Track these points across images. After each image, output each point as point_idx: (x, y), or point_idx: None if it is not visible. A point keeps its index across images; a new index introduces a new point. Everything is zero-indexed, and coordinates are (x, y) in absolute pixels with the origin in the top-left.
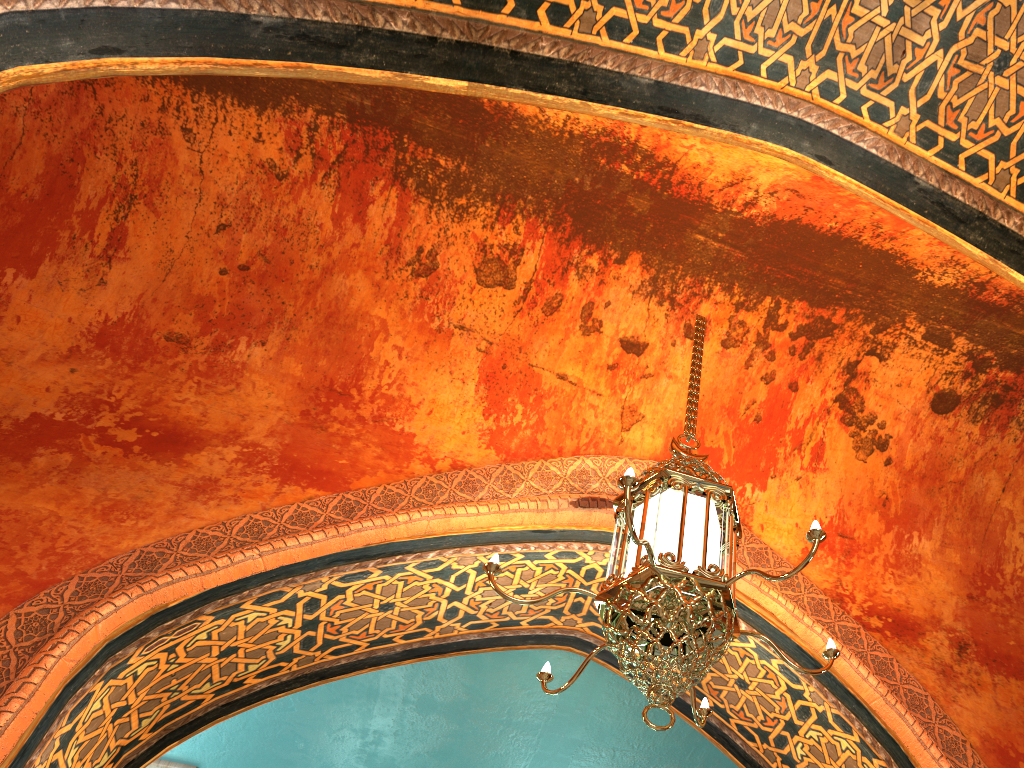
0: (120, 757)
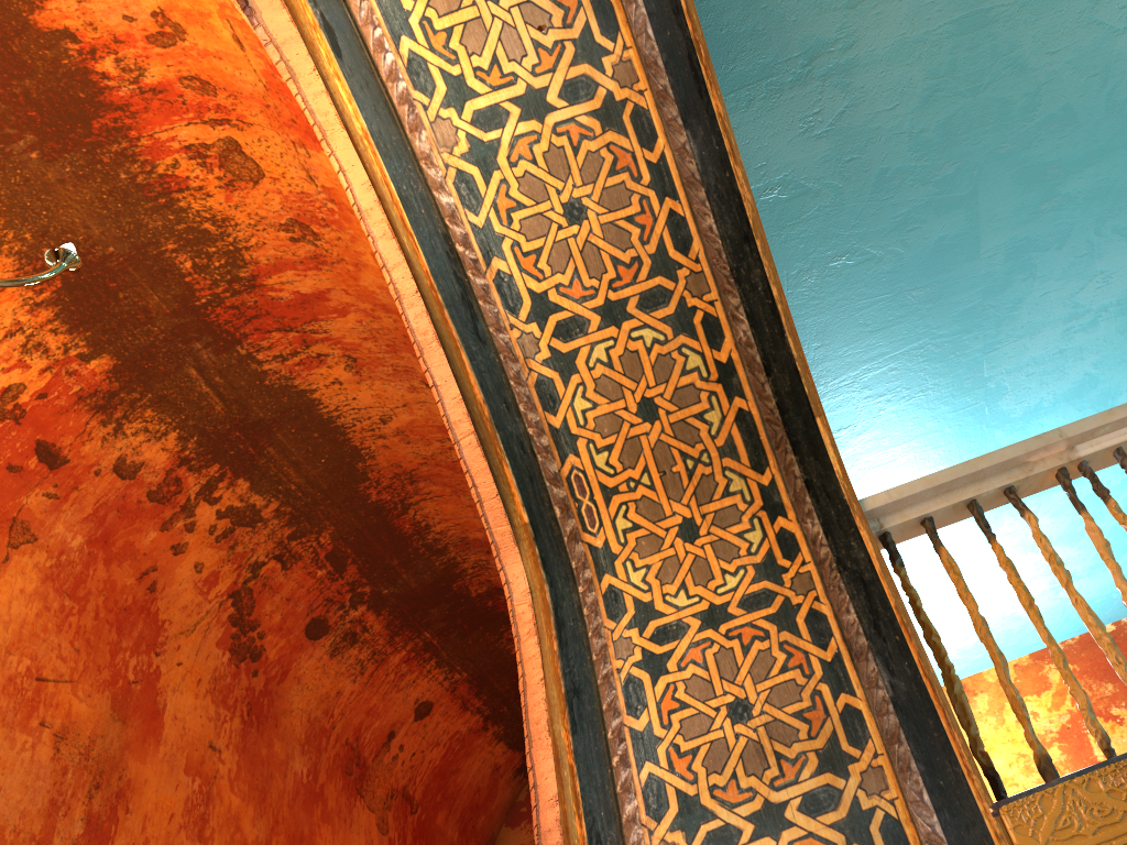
0: (781, 505)
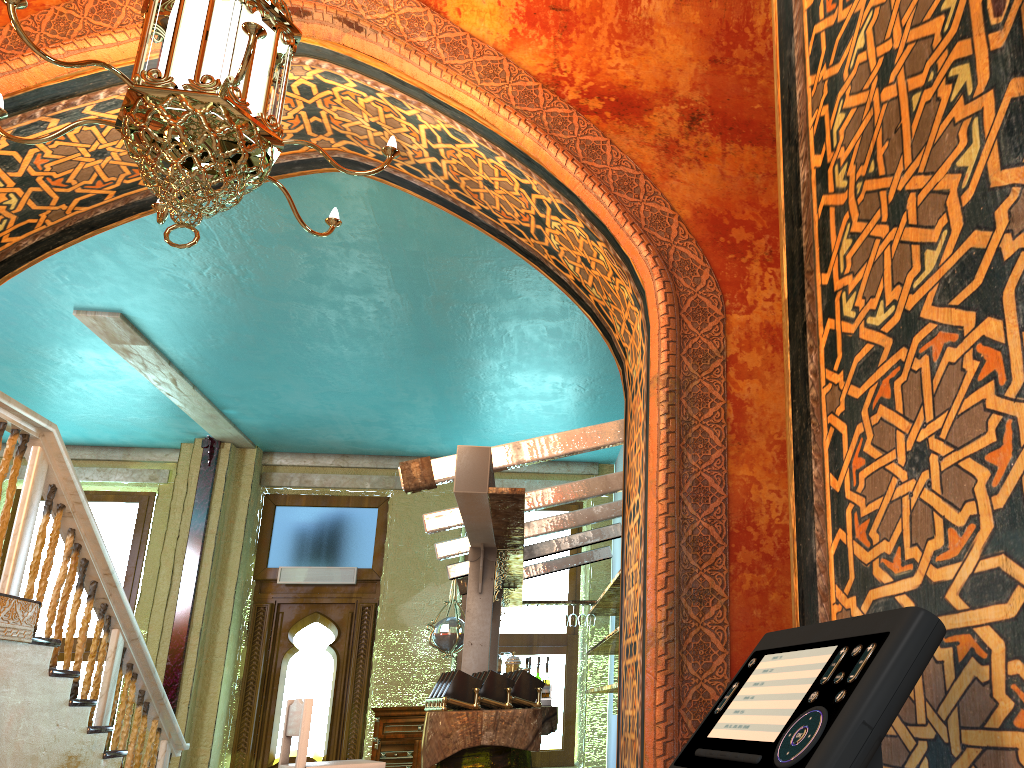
0: None
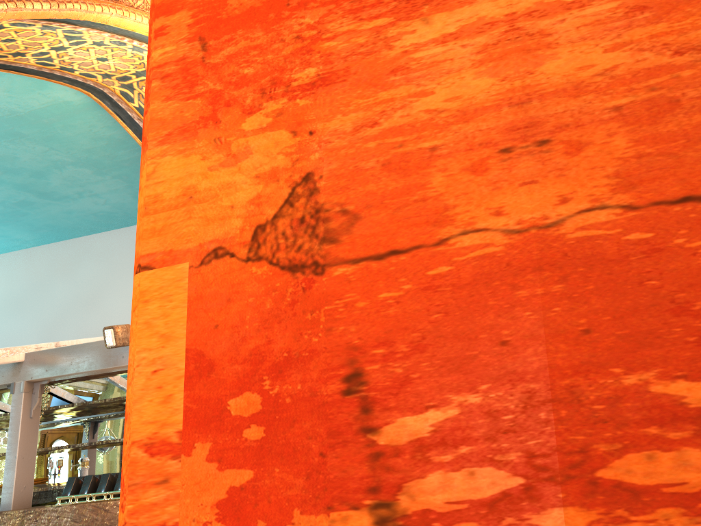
0: None
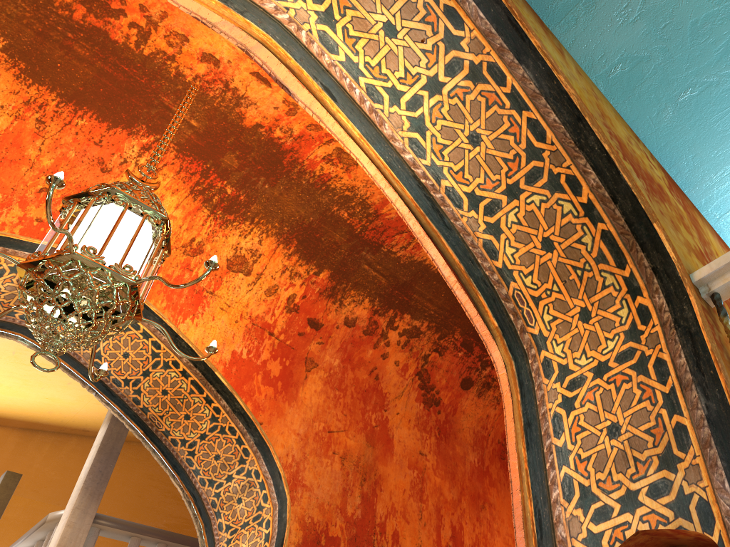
0: (639, 288)
